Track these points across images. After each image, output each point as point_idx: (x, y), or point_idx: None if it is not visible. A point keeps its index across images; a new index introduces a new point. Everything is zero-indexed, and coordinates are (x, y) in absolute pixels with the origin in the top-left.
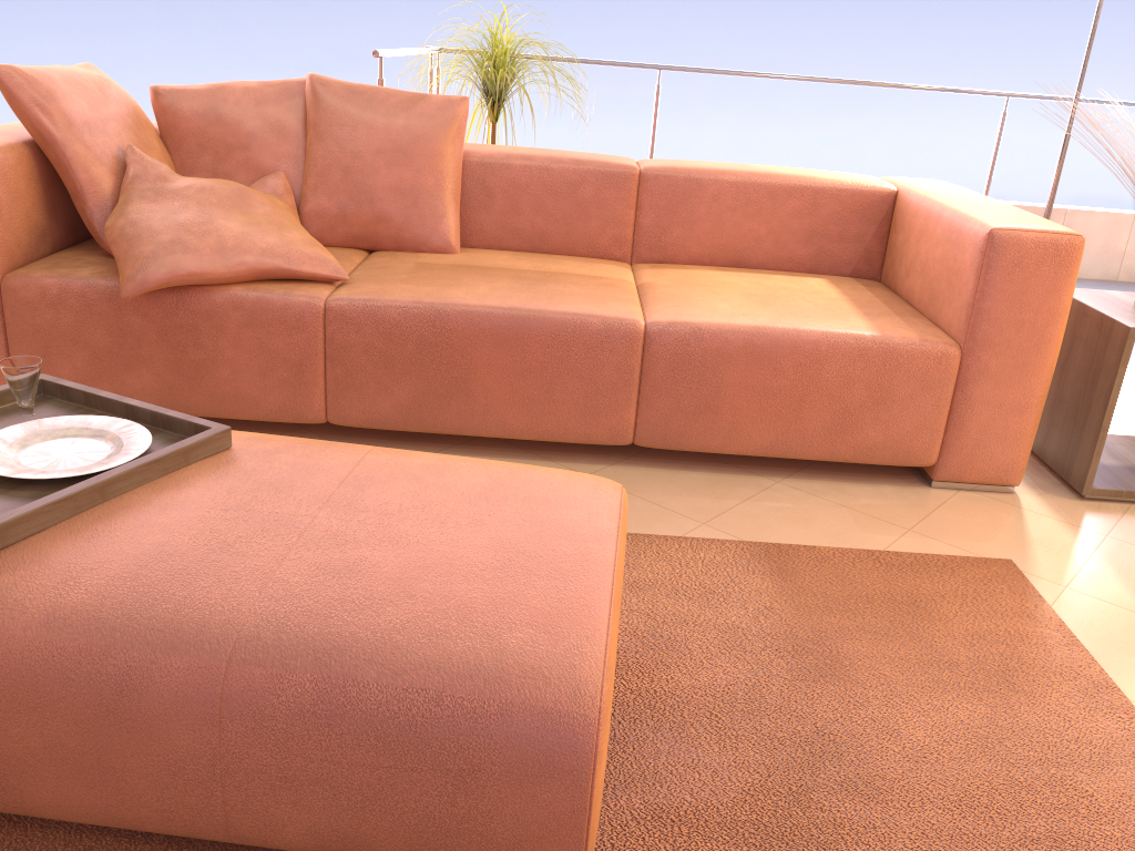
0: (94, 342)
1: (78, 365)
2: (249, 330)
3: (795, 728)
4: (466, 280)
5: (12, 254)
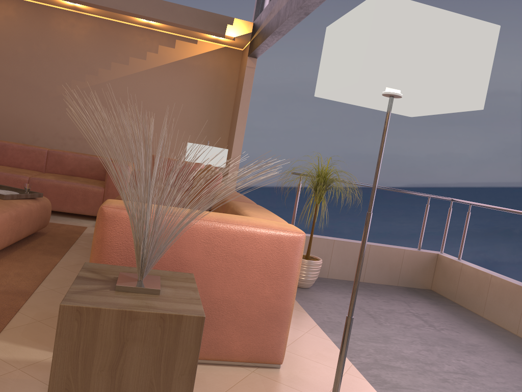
0: None
1: None
2: None
3: None
4: None
5: None
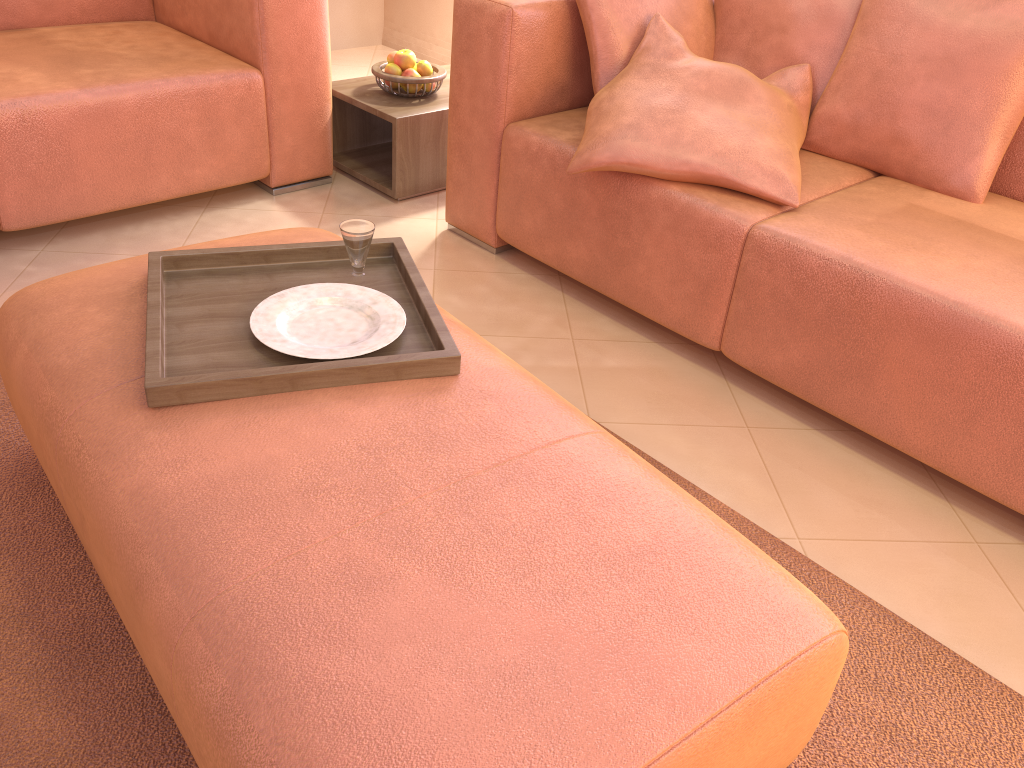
0: (552, 204)
1: (537, 220)
2: (671, 234)
3: None
4: (940, 245)
5: (521, 106)
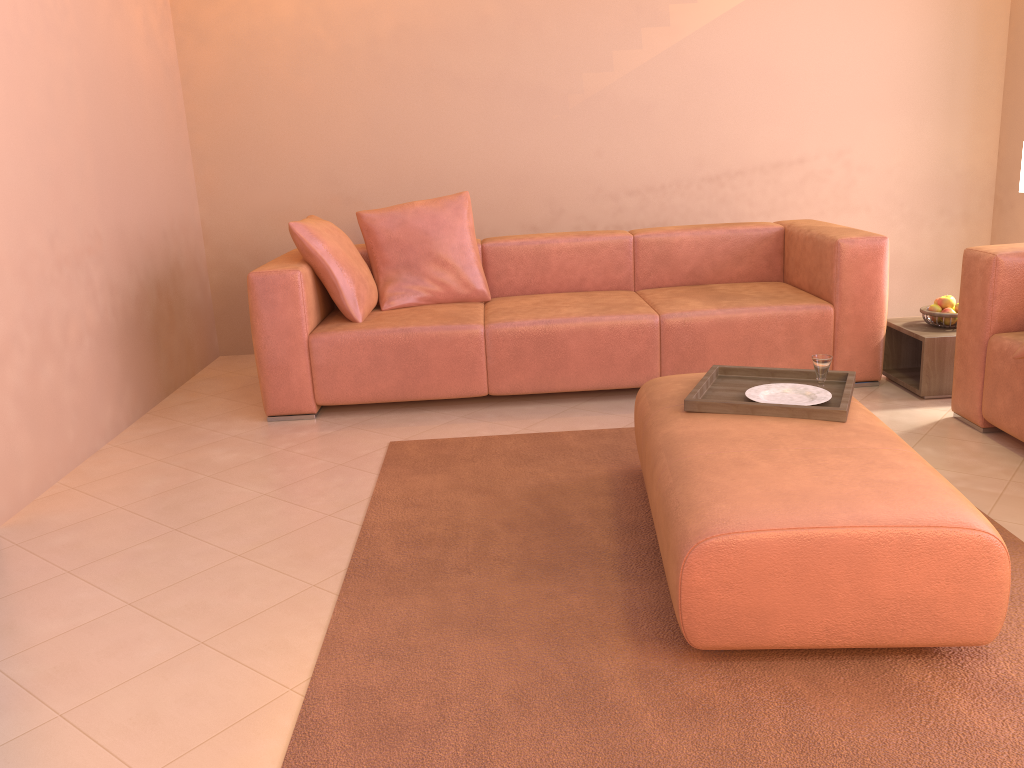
0: (1014, 388)
1: (1005, 401)
2: None
3: (950, 766)
4: None
5: (1005, 322)
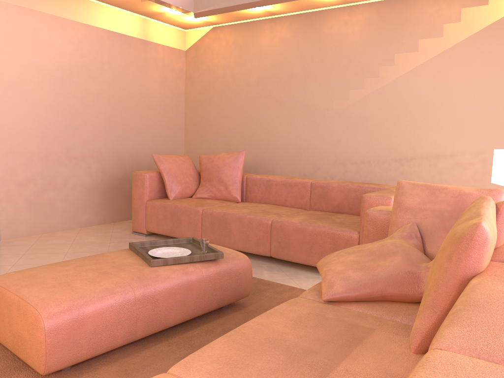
0: None
1: None
2: None
3: None
4: (307, 329)
5: None
